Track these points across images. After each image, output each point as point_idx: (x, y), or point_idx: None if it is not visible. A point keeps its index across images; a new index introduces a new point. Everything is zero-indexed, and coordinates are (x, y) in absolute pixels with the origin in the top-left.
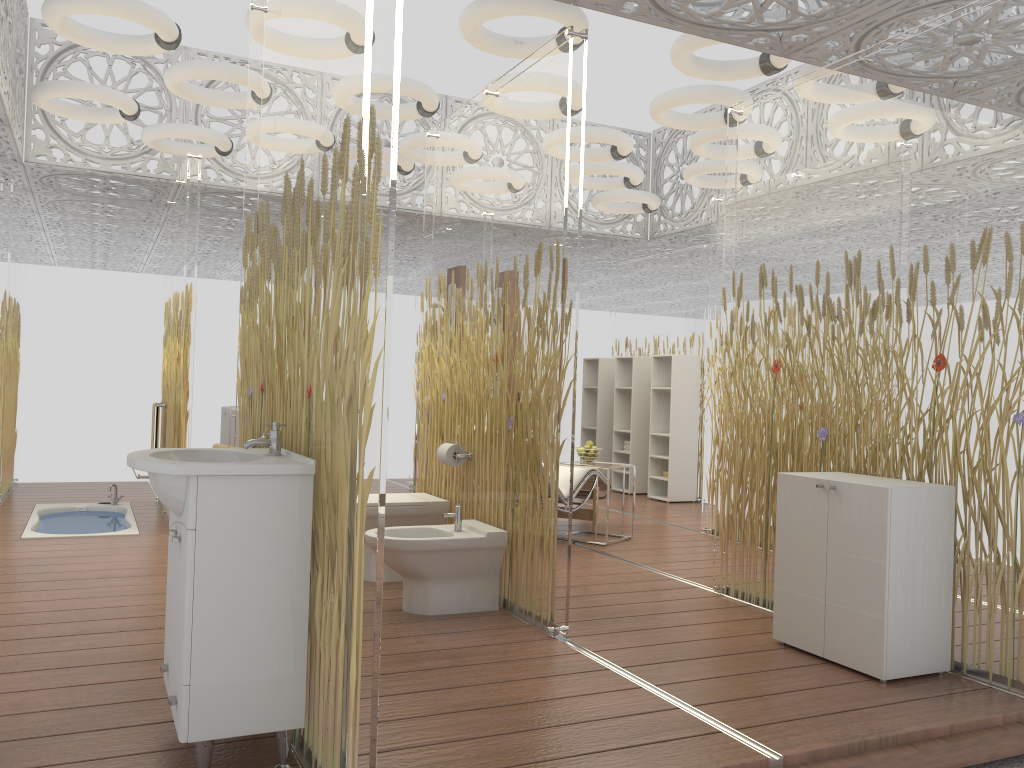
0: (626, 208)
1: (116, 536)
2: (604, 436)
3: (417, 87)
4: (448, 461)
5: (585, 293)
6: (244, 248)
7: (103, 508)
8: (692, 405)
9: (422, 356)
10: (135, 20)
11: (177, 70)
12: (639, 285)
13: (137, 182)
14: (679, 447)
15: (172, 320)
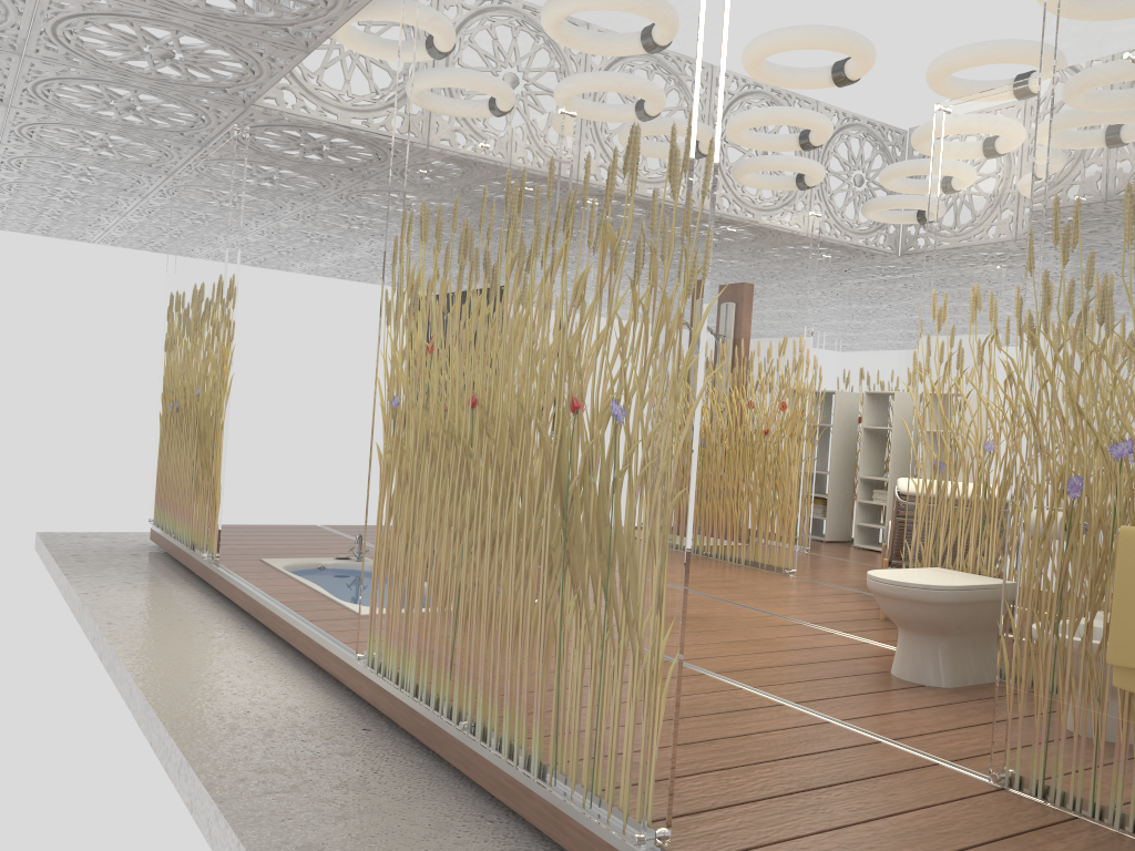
0: (894, 217)
1: None
2: (836, 483)
3: (870, 47)
4: None
5: None
6: (1051, 243)
7: (345, 565)
8: None
9: (926, 392)
10: None
11: None
12: (886, 308)
13: (372, 143)
14: None
15: None
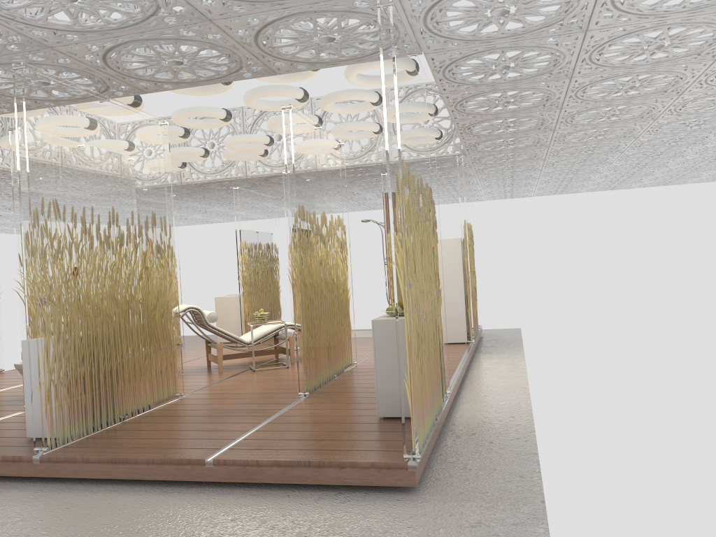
0: None
1: None
2: None
3: None
4: None
5: (570, 182)
6: None
7: None
8: (456, 273)
9: None
10: None
11: None
12: None
13: None
14: (448, 304)
15: None
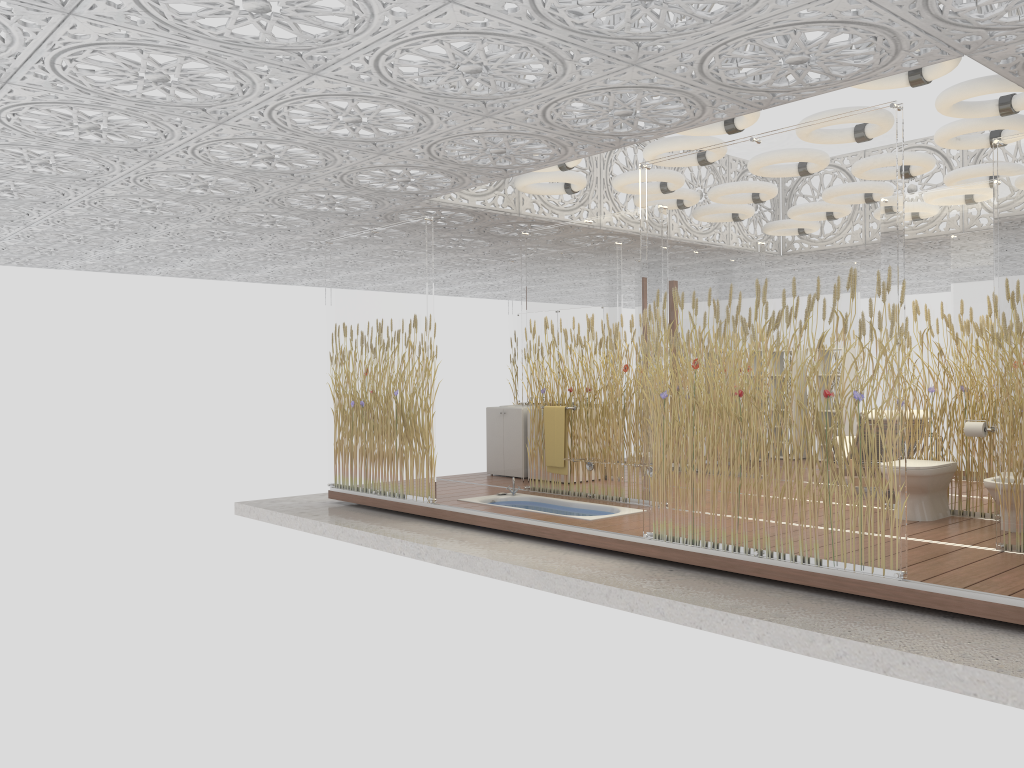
0: None
1: (639, 513)
2: None
3: None
4: (982, 433)
5: None
6: (1006, 300)
7: (506, 498)
8: None
9: None
10: (752, 118)
11: (683, 142)
12: None
13: (482, 214)
14: None
15: (594, 337)
